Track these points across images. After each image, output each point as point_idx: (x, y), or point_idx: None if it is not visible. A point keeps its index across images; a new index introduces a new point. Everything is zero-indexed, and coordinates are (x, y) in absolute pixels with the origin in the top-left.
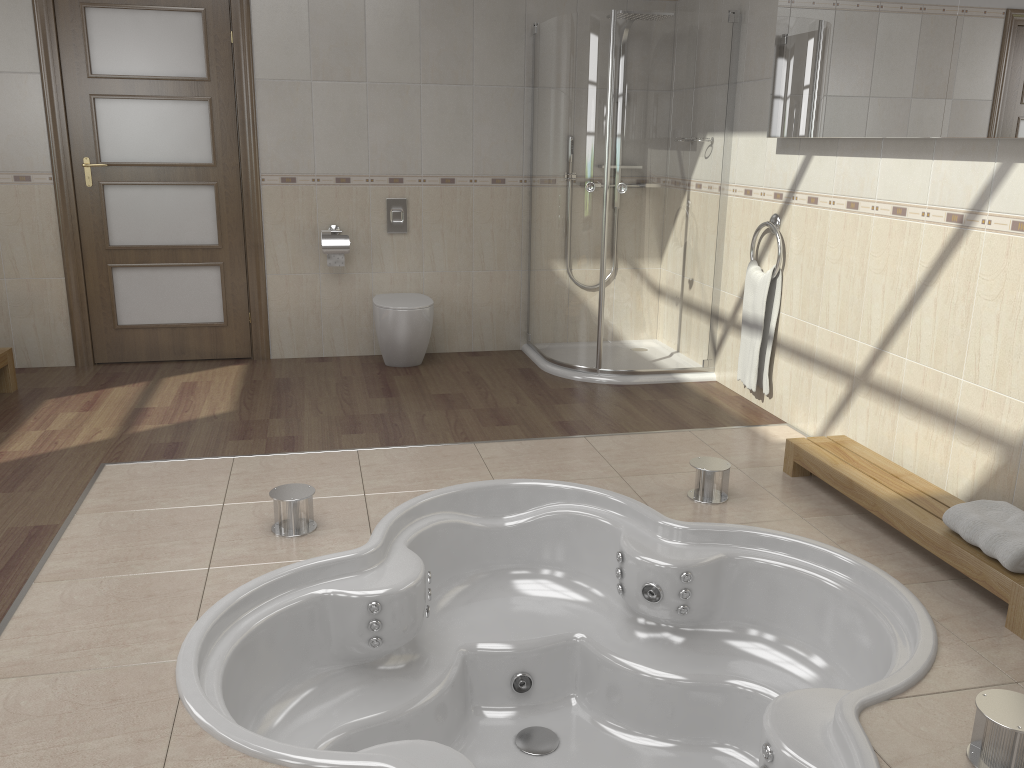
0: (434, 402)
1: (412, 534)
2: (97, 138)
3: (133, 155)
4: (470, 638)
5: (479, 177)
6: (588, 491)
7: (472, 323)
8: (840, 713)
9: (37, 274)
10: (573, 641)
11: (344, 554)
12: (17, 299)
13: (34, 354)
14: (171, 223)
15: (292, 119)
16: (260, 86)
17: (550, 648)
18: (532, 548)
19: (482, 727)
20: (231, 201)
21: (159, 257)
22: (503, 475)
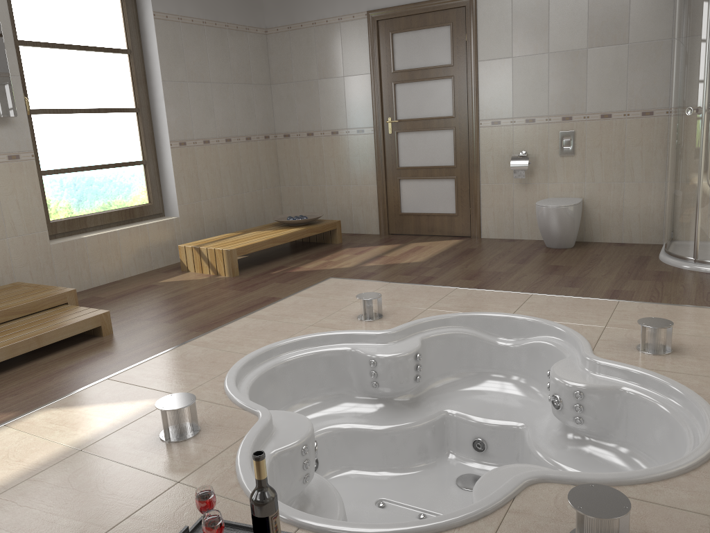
0: (544, 269)
1: (432, 334)
2: (394, 106)
3: (412, 114)
4: (455, 407)
5: (631, 111)
6: (561, 329)
7: (622, 221)
8: (516, 475)
9: (364, 183)
10: (519, 428)
11: (370, 331)
12: (355, 196)
13: (361, 226)
14: (430, 153)
15: (499, 83)
16: (481, 65)
17: (500, 428)
18: (526, 364)
19: (447, 464)
20: (462, 138)
21: (422, 173)
22: (522, 313)
